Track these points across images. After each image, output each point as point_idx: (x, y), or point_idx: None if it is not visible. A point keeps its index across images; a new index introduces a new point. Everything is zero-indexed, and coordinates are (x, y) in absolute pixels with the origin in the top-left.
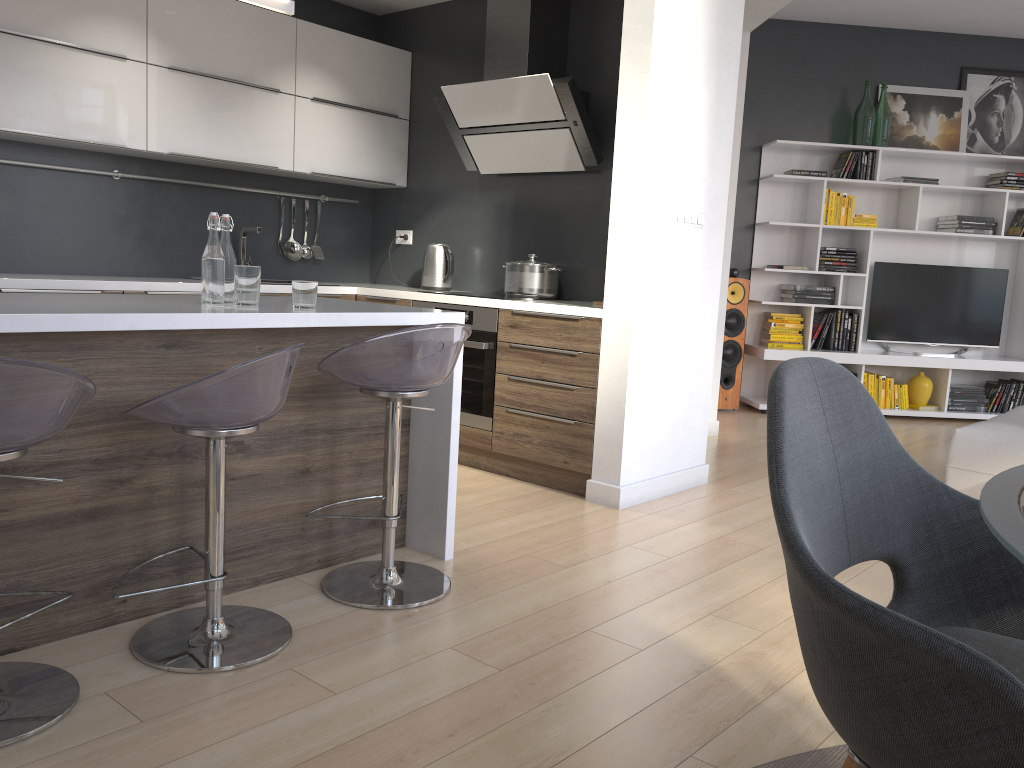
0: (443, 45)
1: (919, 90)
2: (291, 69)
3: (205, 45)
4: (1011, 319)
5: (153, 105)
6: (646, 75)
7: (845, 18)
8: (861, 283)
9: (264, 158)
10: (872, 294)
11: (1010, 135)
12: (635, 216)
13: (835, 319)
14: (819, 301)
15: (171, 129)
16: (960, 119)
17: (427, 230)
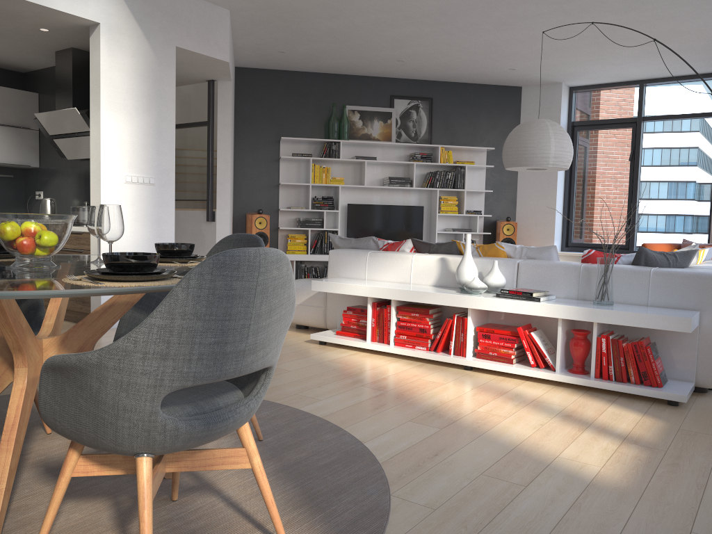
0: (52, 90)
1: (367, 108)
2: None
3: None
4: (430, 234)
5: None
6: (99, 110)
7: (319, 69)
8: (338, 216)
9: None
10: (347, 222)
11: (420, 132)
12: (99, 180)
13: (324, 236)
14: (314, 226)
15: None
16: (391, 124)
17: (49, 191)
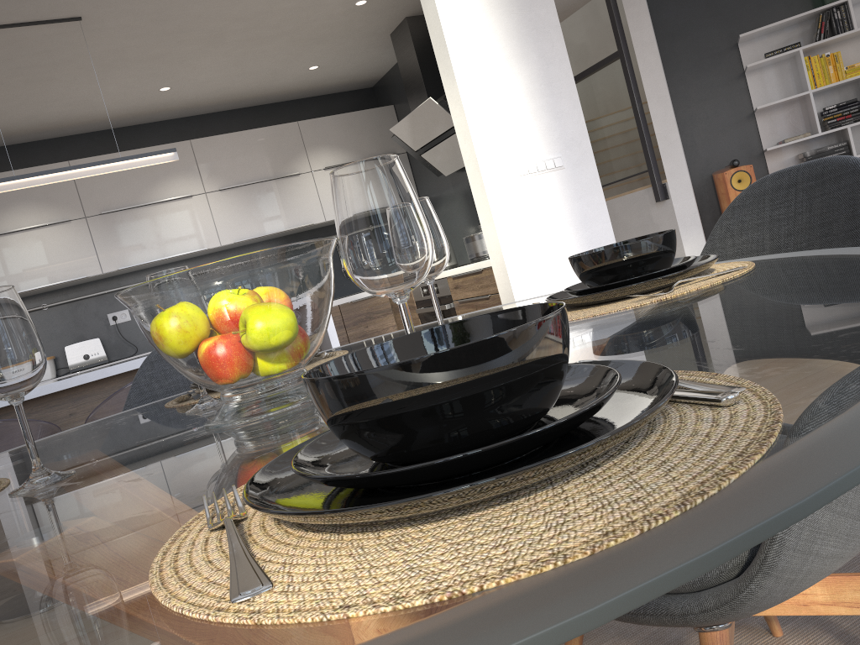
0: (405, 92)
1: None
2: (303, 155)
3: (239, 166)
4: None
5: (217, 216)
6: (455, 82)
7: None
8: None
9: (302, 221)
10: None
11: None
12: (482, 185)
13: None
14: None
15: (233, 226)
16: None
17: None
